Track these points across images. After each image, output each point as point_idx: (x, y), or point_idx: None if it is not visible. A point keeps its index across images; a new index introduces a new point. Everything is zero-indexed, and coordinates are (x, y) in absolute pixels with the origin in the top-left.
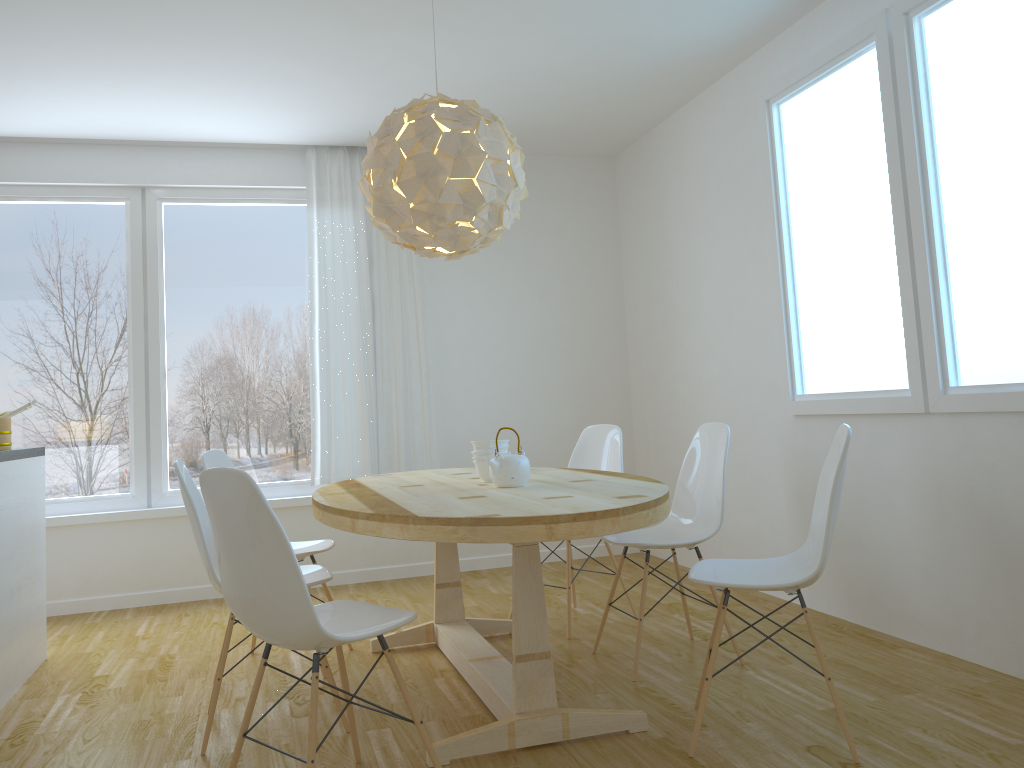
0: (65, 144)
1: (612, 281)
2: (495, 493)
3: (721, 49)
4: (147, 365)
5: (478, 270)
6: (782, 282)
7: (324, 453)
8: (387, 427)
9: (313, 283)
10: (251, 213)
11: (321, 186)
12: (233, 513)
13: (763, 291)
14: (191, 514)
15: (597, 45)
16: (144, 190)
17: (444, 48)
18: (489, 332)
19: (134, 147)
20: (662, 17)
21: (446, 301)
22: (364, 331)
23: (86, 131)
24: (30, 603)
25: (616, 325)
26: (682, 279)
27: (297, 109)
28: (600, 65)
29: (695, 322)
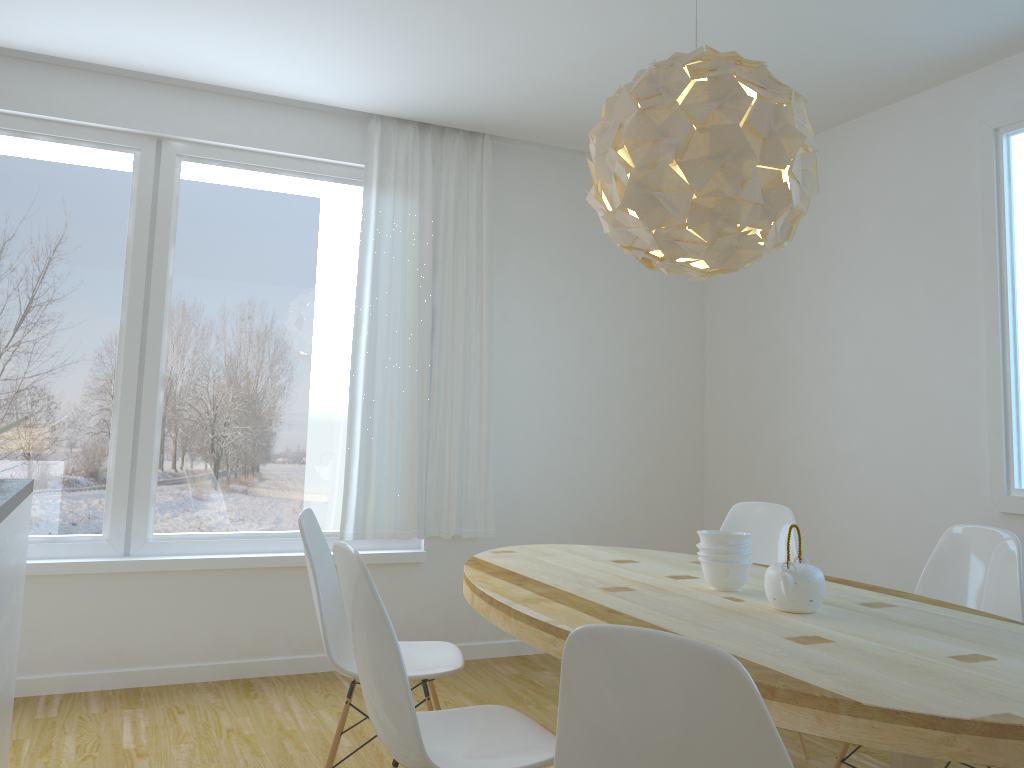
0: (64, 67)
1: (694, 320)
2: (820, 630)
3: (941, 61)
4: (140, 368)
5: (552, 291)
6: (1002, 349)
7: (360, 500)
8: (437, 472)
9: (363, 285)
10: (291, 189)
11: (382, 166)
12: (671, 722)
13: (958, 356)
14: (382, 642)
15: (813, 32)
16: (159, 142)
17: (634, 6)
18: (558, 366)
19: (155, 85)
20: (919, 6)
21: (513, 324)
22: (420, 351)
23: (102, 53)
24: (4, 718)
25: (694, 371)
26: (810, 328)
27: (393, 63)
28: (793, 60)
29: (828, 381)
